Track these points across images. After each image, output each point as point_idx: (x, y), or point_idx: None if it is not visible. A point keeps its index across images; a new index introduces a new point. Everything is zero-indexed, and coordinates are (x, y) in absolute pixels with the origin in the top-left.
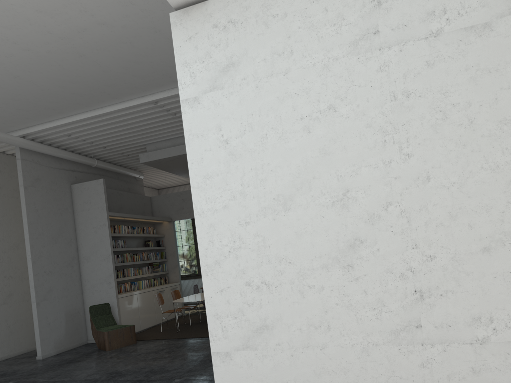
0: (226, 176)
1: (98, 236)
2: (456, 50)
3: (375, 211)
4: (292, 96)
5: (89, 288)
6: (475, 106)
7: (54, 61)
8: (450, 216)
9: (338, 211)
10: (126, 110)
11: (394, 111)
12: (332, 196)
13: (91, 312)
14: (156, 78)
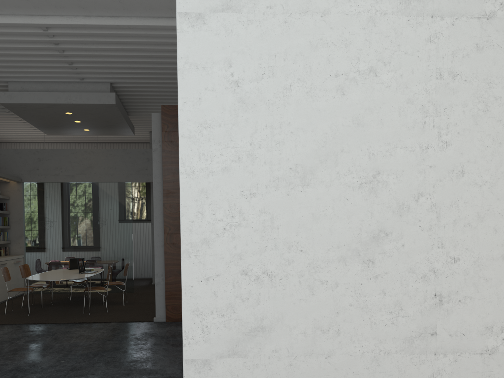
0: (232, 129)
1: None
2: None
3: (405, 201)
4: (328, 46)
5: None
6: None
7: None
8: (478, 217)
9: (364, 195)
10: (1, 28)
11: (438, 91)
12: (360, 177)
13: None
14: None
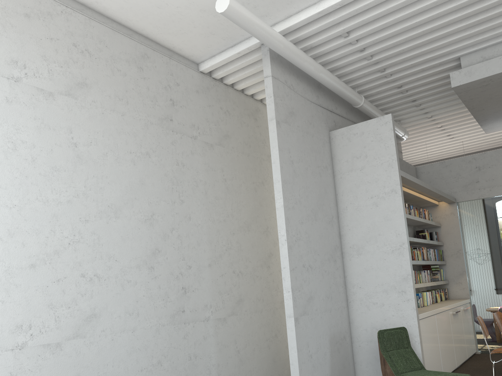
0: None
1: (379, 212)
2: None
3: None
4: None
5: (361, 299)
6: None
7: None
8: None
9: None
10: None
11: None
12: None
13: (381, 343)
14: None
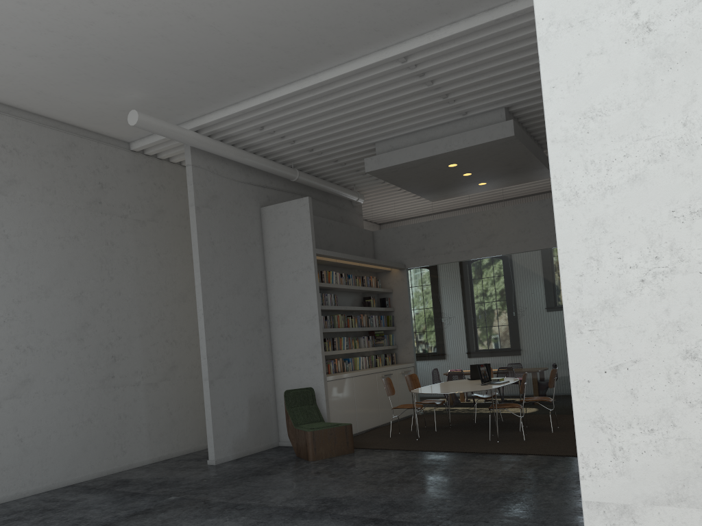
0: (643, 107)
1: (298, 286)
2: None
3: None
4: None
5: (283, 364)
6: None
7: None
8: None
9: None
10: (354, 78)
11: None
12: None
13: (287, 401)
14: (414, 6)
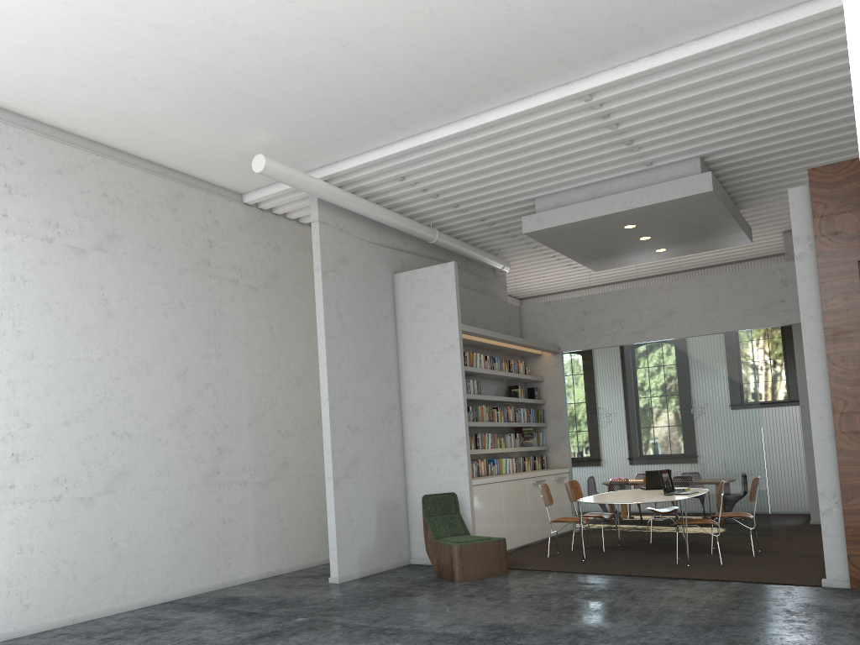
0: None
1: (439, 369)
2: None
3: None
4: None
5: (418, 463)
6: None
7: (424, 1)
8: None
9: None
10: (524, 119)
11: None
12: None
13: (425, 508)
14: (611, 34)
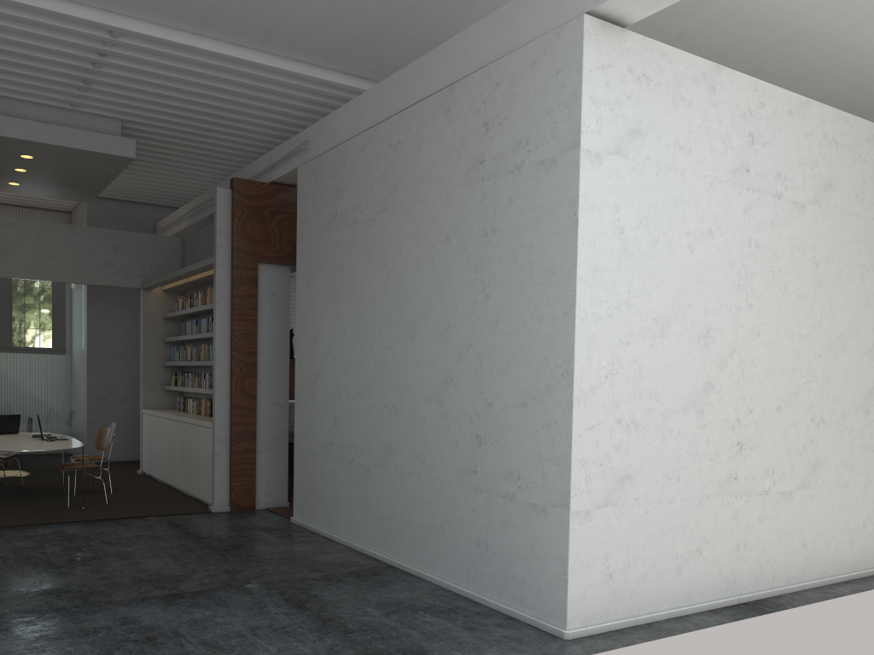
0: (616, 275)
1: None
2: (786, 218)
3: (724, 356)
4: (684, 204)
5: None
6: (789, 276)
7: None
8: (765, 373)
9: (700, 349)
10: (37, 15)
11: (748, 258)
12: (698, 331)
13: None
14: (194, 3)
